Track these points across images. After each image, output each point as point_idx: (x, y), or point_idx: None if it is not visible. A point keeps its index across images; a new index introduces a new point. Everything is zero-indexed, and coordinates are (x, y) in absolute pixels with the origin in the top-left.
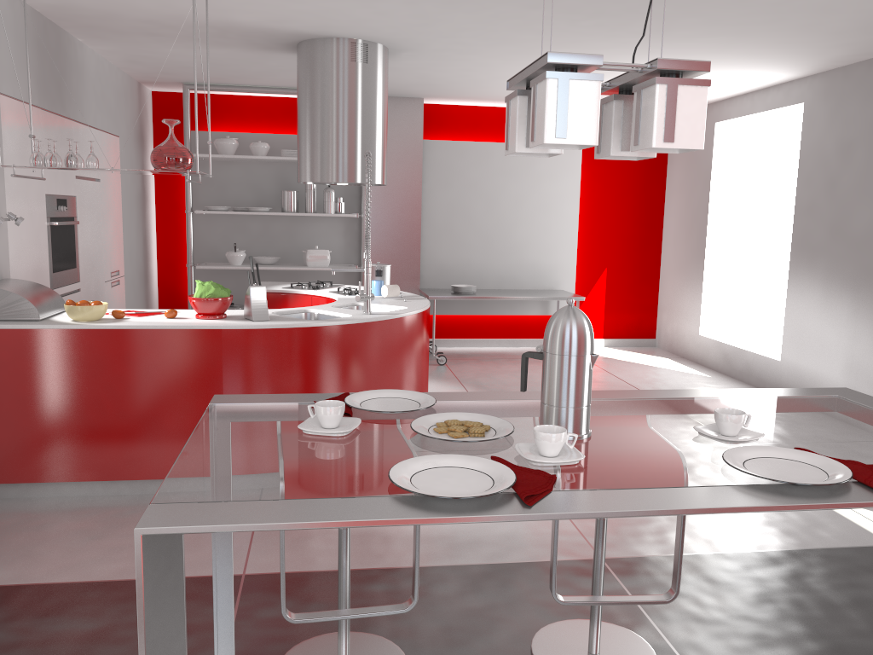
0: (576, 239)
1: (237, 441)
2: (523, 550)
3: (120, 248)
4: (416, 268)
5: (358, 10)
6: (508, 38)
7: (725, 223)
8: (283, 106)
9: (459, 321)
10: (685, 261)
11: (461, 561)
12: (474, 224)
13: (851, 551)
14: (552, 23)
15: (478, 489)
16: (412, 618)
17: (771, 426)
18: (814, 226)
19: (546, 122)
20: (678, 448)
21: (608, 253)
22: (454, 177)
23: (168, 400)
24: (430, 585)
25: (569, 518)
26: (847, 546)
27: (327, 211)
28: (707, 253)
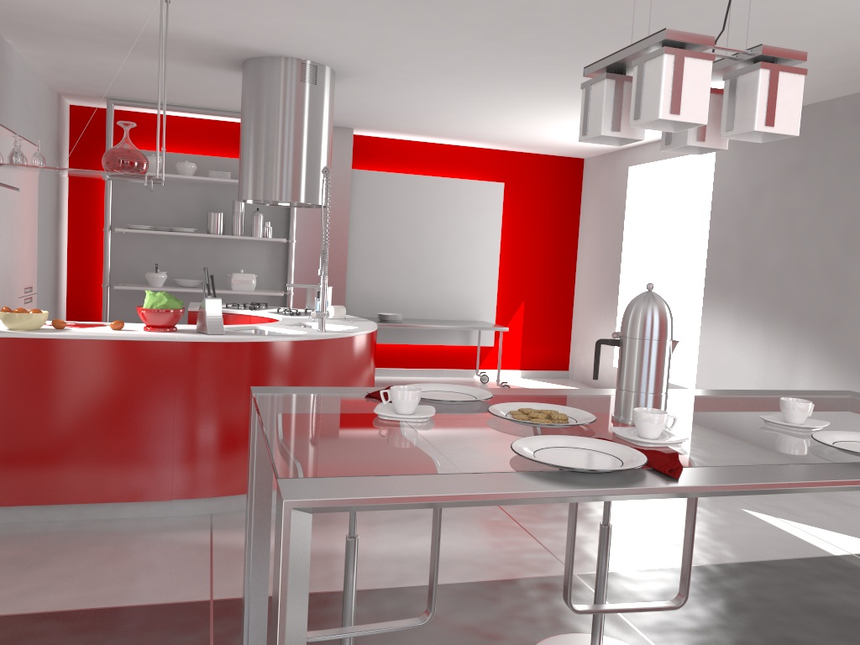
0: (497, 272)
1: (317, 425)
2: (496, 568)
3: (34, 264)
4: (341, 295)
5: (318, 29)
6: (457, 69)
7: (637, 261)
8: (209, 128)
9: (381, 351)
10: (598, 296)
11: (438, 580)
12: (399, 254)
13: (801, 562)
14: (505, 56)
15: (612, 466)
16: (403, 639)
17: (822, 418)
18: (727, 263)
19: (662, 97)
20: (759, 433)
21: (525, 287)
22: (381, 207)
23: (114, 416)
24: (412, 605)
25: (719, 491)
26: (797, 557)
27: (255, 234)
28: (621, 289)
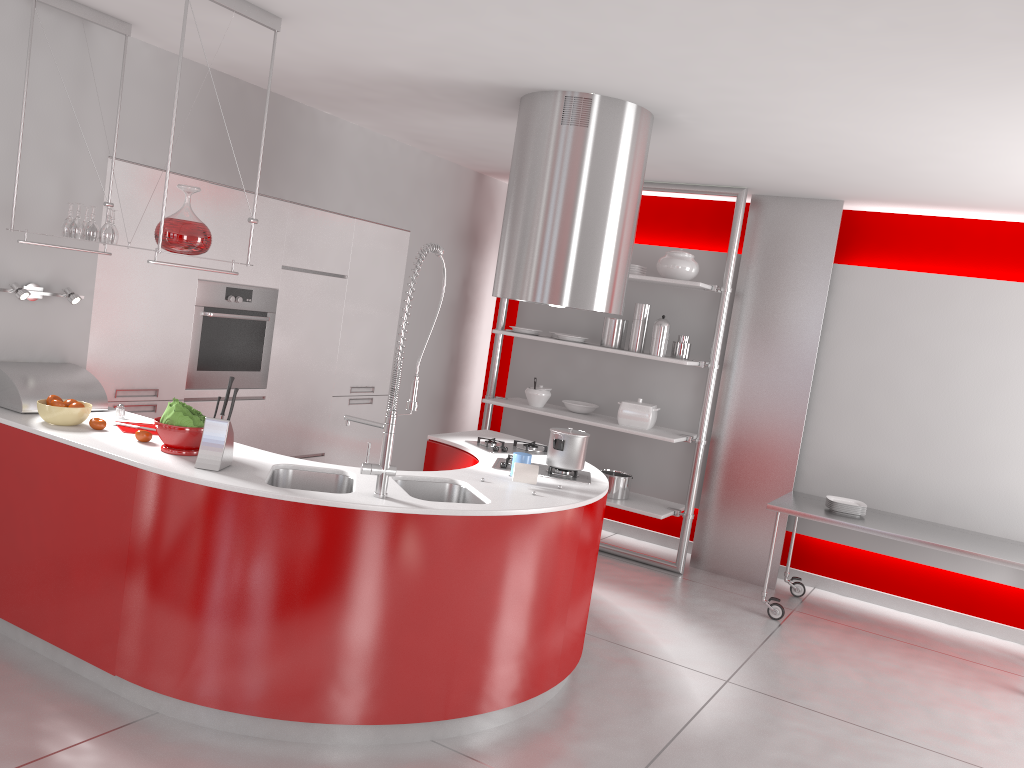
0: None
1: None
2: None
3: (384, 361)
4: (791, 458)
5: (486, 36)
6: (783, 74)
7: None
8: (657, 208)
9: (867, 559)
10: None
11: None
12: (904, 406)
13: None
14: (803, 30)
15: None
16: None
17: None
18: None
19: None
20: None
21: None
22: (880, 327)
23: (80, 546)
24: None
25: None
26: None
27: (652, 351)
28: None
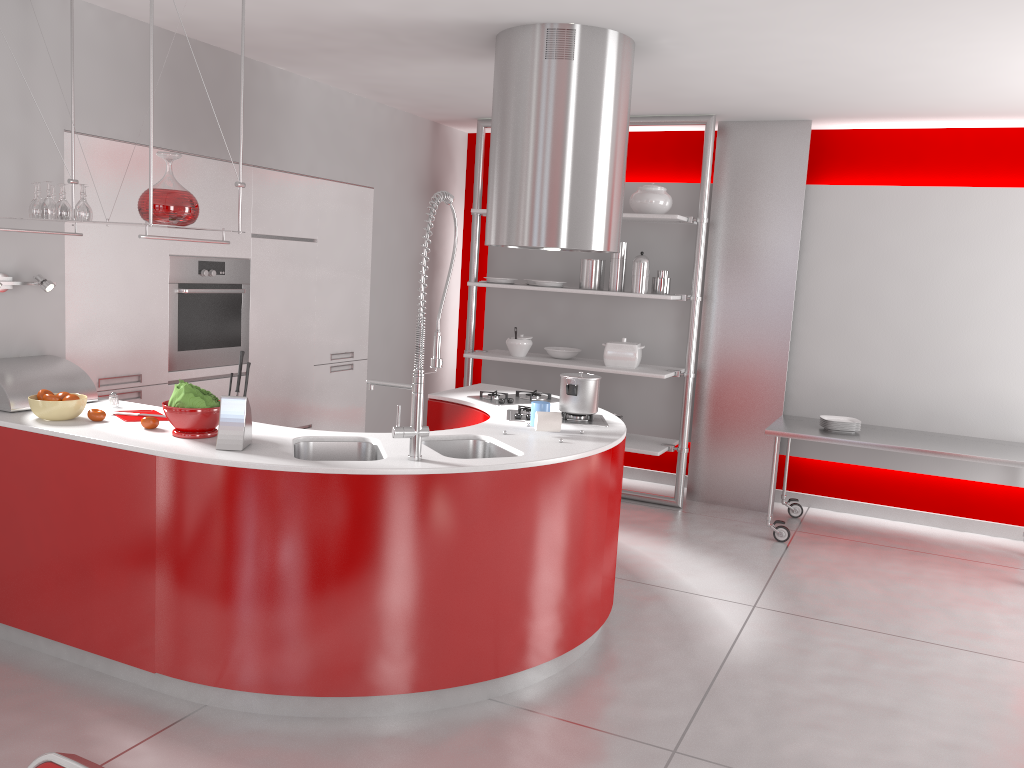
0: None
1: None
2: None
3: (361, 325)
4: (779, 382)
5: None
6: None
7: None
8: None
9: (858, 473)
10: None
11: None
12: (886, 320)
13: None
14: None
15: None
16: None
17: None
18: None
19: None
20: None
21: None
22: (857, 244)
23: (99, 545)
24: None
25: None
26: None
27: (634, 289)
28: None
